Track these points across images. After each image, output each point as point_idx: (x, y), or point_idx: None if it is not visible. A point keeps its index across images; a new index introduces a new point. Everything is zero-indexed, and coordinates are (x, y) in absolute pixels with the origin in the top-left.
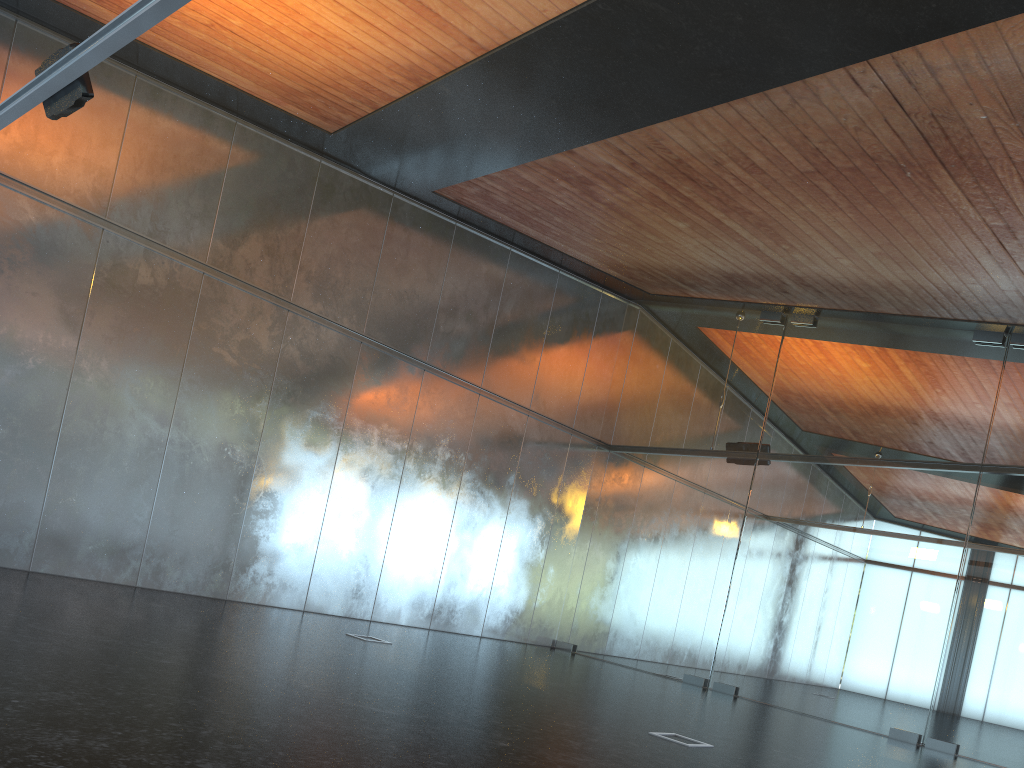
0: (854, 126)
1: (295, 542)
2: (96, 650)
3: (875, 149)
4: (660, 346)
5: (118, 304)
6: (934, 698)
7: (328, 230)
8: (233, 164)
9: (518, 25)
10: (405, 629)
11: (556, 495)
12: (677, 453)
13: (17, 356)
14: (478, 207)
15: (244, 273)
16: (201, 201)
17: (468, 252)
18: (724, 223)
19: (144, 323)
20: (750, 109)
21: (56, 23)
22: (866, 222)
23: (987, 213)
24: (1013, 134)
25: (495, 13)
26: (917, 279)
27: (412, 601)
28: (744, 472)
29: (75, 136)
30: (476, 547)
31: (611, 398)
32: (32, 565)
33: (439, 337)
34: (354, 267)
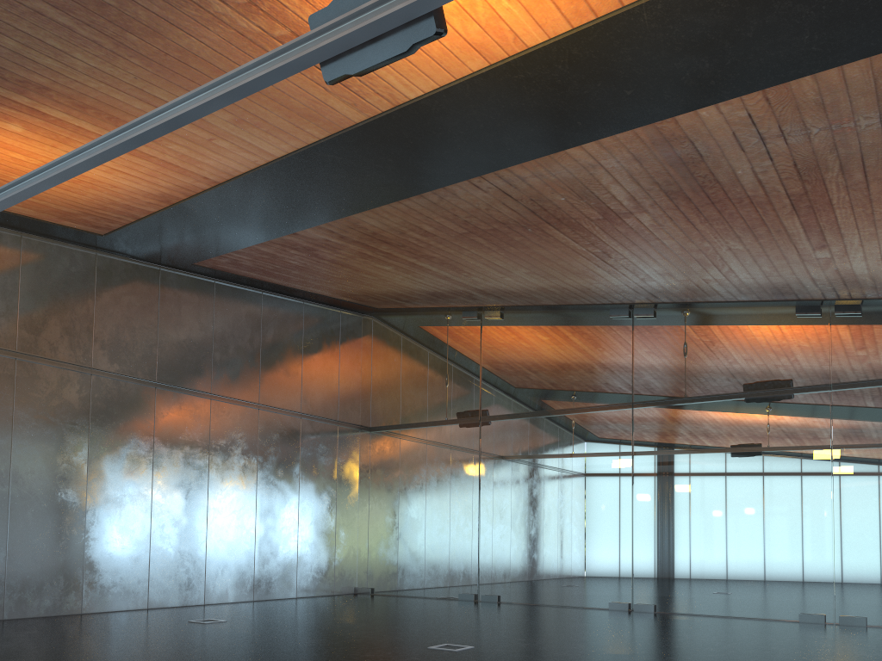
0: (485, 208)
1: (131, 555)
2: None
3: (503, 218)
4: (393, 346)
5: None
6: (633, 575)
7: (112, 306)
8: (25, 269)
9: (239, 169)
10: (234, 605)
11: (335, 474)
12: (421, 426)
13: None
14: (230, 270)
15: (49, 352)
16: (3, 302)
17: (229, 301)
18: (418, 264)
19: None
20: (414, 203)
21: None
22: (513, 256)
23: (587, 246)
24: (584, 206)
25: (220, 163)
26: (560, 284)
27: (235, 582)
28: (473, 433)
29: None
30: (279, 528)
31: (364, 391)
32: None
33: (218, 371)
34: (139, 330)
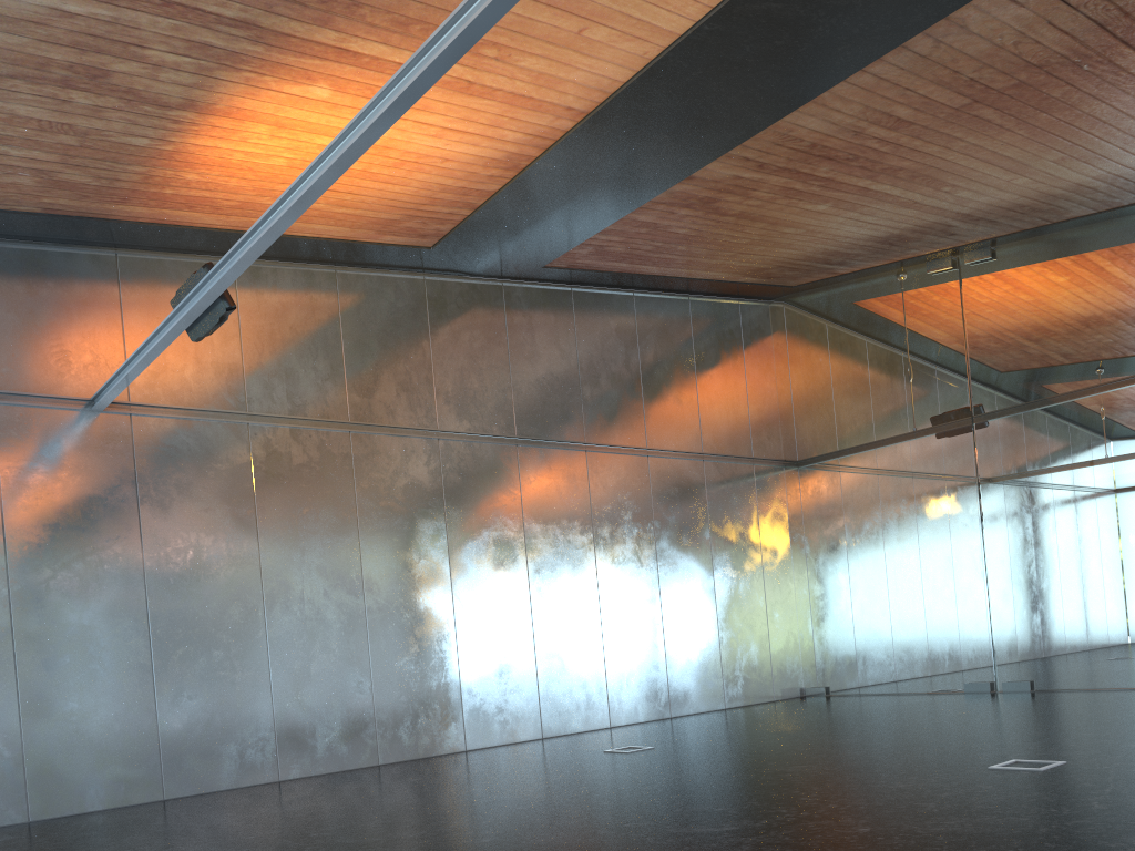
0: (1012, 41)
1: (514, 671)
2: (417, 848)
3: (1041, 56)
4: (821, 338)
5: (282, 491)
6: None
7: (451, 344)
8: (345, 313)
9: (618, 77)
10: (650, 726)
11: (757, 534)
12: (878, 447)
13: (209, 575)
14: (593, 265)
15: (386, 417)
16: (327, 361)
17: (592, 313)
18: (871, 189)
19: (311, 501)
20: (888, 67)
21: (152, 242)
22: (1040, 132)
23: None
24: None
25: (592, 74)
26: (1111, 170)
27: (645, 694)
28: (963, 443)
29: (198, 343)
30: (692, 616)
31: (783, 411)
32: (280, 774)
33: (590, 412)
34: (487, 372)
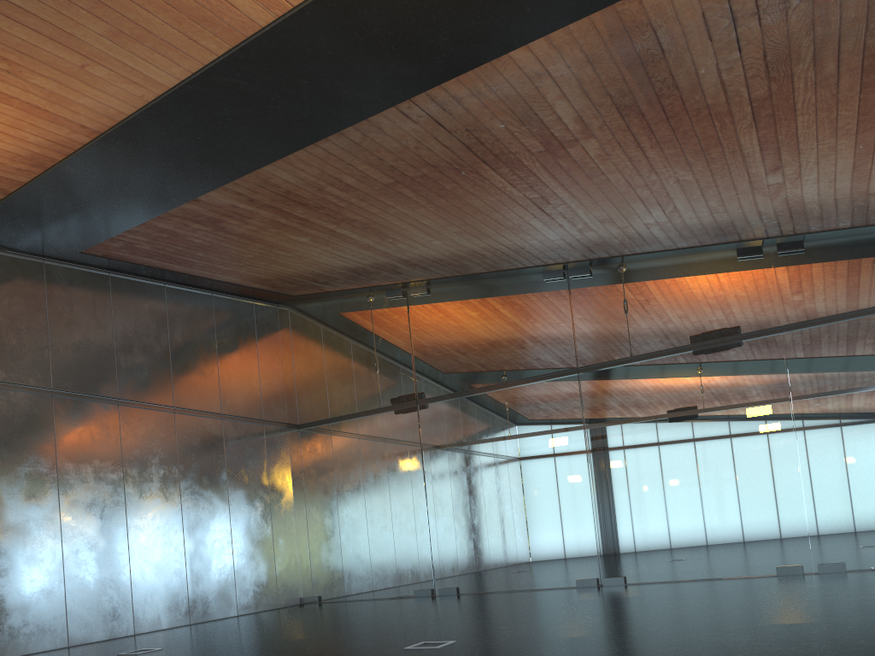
0: (414, 146)
1: (42, 588)
2: None
3: (434, 159)
4: (315, 335)
5: None
6: (598, 548)
7: None
8: None
9: (123, 110)
10: (169, 631)
11: (266, 478)
12: (355, 417)
13: None
14: (126, 257)
15: None
16: None
17: (128, 296)
18: (337, 232)
19: None
20: (333, 145)
21: None
22: (444, 211)
23: (525, 190)
24: (526, 134)
25: (99, 103)
26: (492, 244)
27: (168, 605)
28: (411, 418)
29: None
30: (211, 542)
31: (287, 387)
32: None
33: (123, 373)
34: (25, 332)
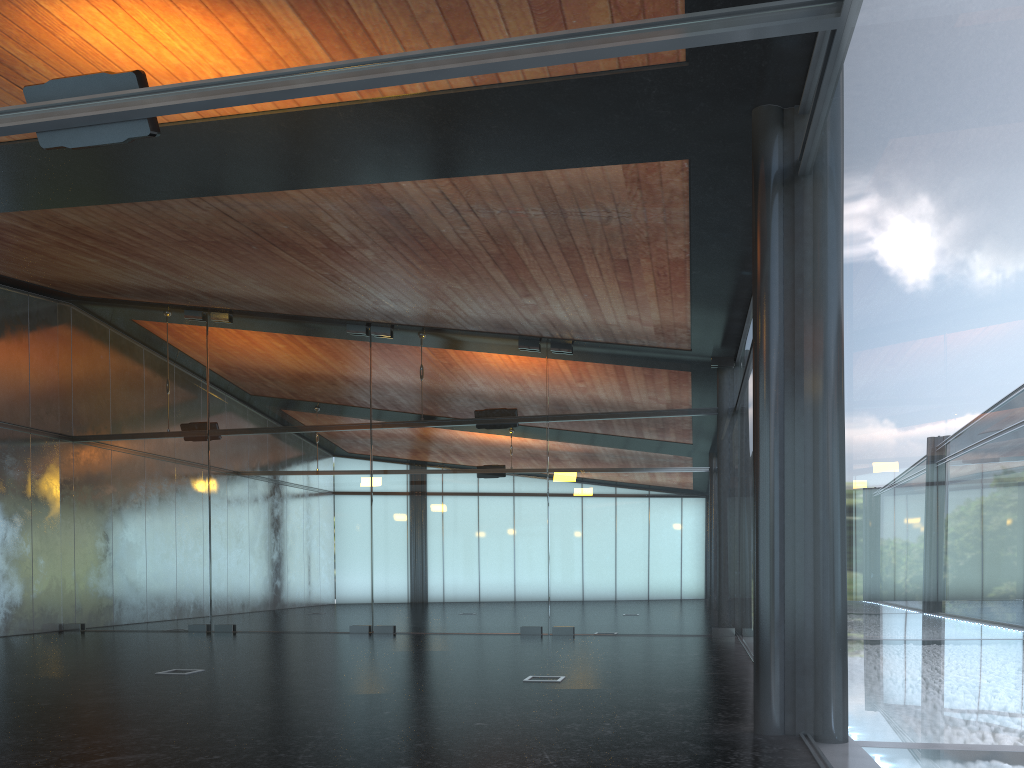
0: (205, 223)
1: None
2: None
3: (226, 234)
4: (100, 343)
5: None
6: (374, 597)
7: None
8: None
9: None
10: None
11: (29, 492)
12: (139, 438)
13: None
14: None
15: None
16: None
17: None
18: (130, 261)
19: None
20: (125, 208)
21: None
22: (239, 267)
23: (316, 268)
24: (308, 235)
25: None
26: (292, 297)
27: None
28: (201, 449)
29: None
30: None
31: (63, 393)
32: None
33: None
34: None
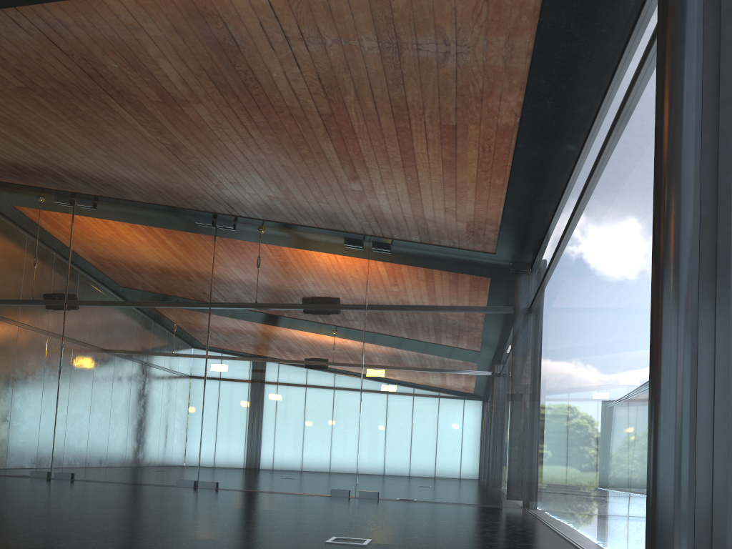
0: (35, 57)
1: None
2: None
3: (60, 77)
4: None
5: None
6: (201, 455)
7: None
8: None
9: None
10: None
11: None
12: (3, 303)
13: None
14: None
15: None
16: None
17: None
18: None
19: None
20: None
21: None
22: (86, 132)
23: (157, 134)
24: (140, 81)
25: None
26: (143, 177)
27: None
28: (57, 315)
29: None
30: None
31: None
32: None
33: None
34: None
